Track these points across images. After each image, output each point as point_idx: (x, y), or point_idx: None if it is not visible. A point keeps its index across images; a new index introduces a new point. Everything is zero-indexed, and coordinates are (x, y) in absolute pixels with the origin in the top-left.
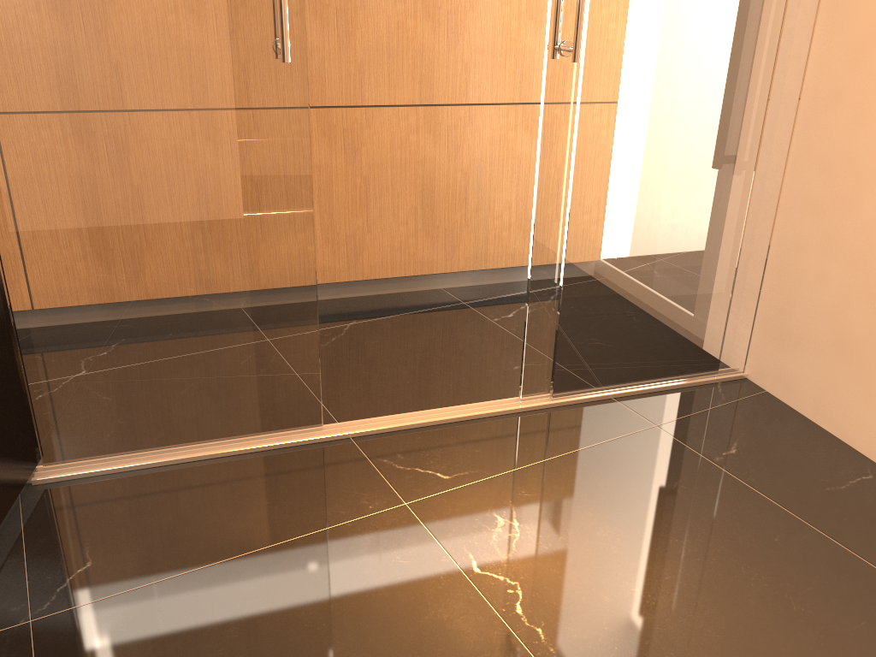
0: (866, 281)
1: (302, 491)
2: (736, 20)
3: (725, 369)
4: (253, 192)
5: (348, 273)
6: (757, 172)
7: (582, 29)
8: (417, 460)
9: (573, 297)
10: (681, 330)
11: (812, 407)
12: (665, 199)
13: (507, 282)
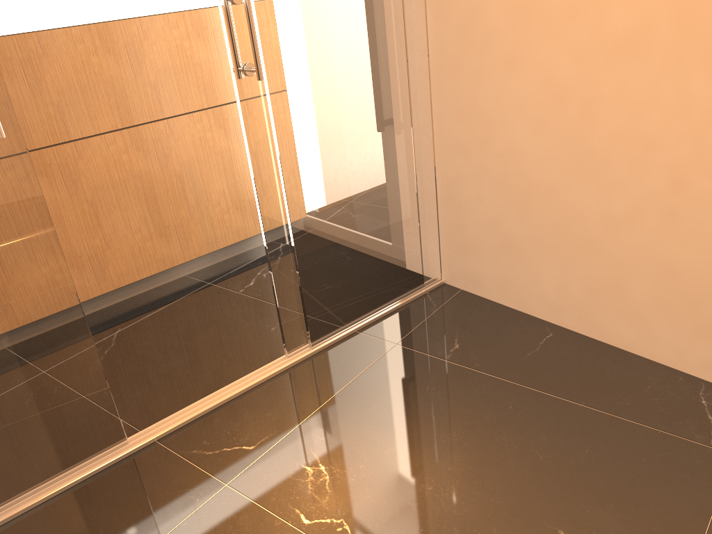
0: (511, 196)
1: (130, 508)
2: (372, 21)
3: (429, 282)
4: (1, 261)
5: (100, 287)
6: (414, 131)
7: (259, 52)
8: (222, 441)
9: (307, 264)
10: (392, 263)
11: (497, 294)
12: (356, 169)
13: (239, 254)
